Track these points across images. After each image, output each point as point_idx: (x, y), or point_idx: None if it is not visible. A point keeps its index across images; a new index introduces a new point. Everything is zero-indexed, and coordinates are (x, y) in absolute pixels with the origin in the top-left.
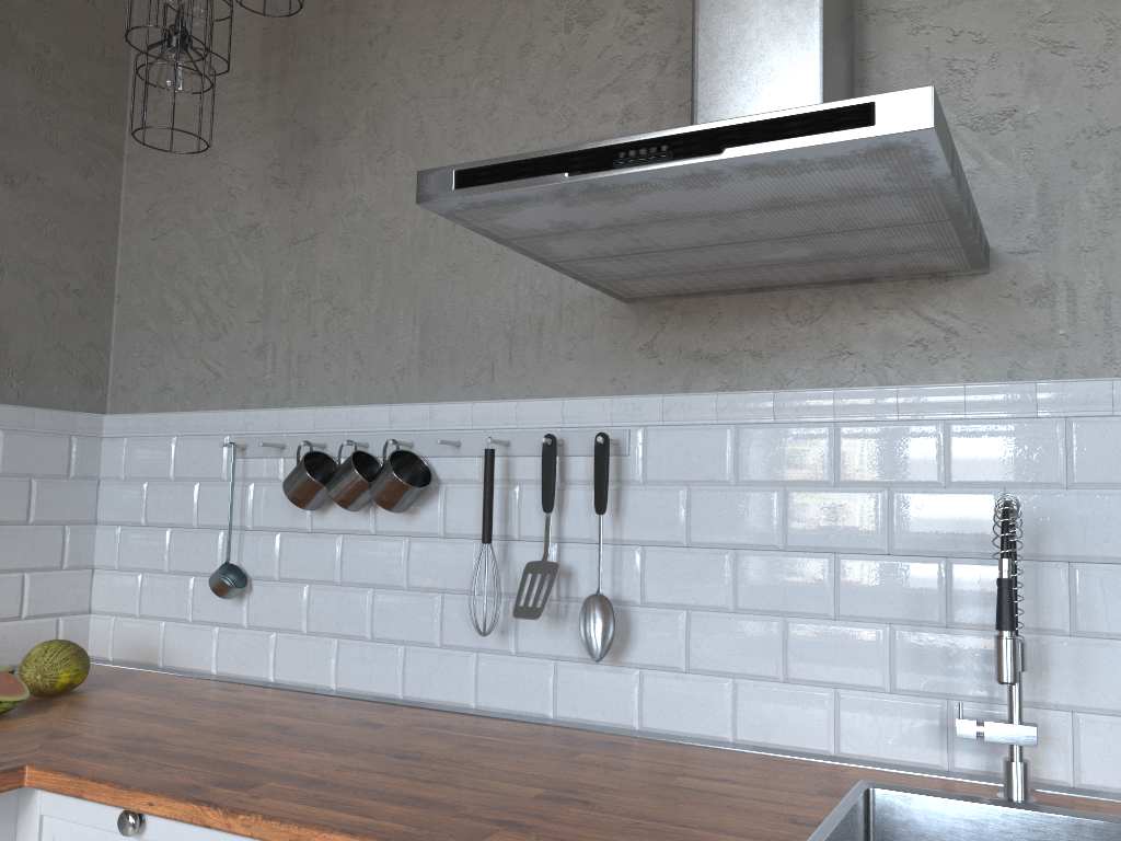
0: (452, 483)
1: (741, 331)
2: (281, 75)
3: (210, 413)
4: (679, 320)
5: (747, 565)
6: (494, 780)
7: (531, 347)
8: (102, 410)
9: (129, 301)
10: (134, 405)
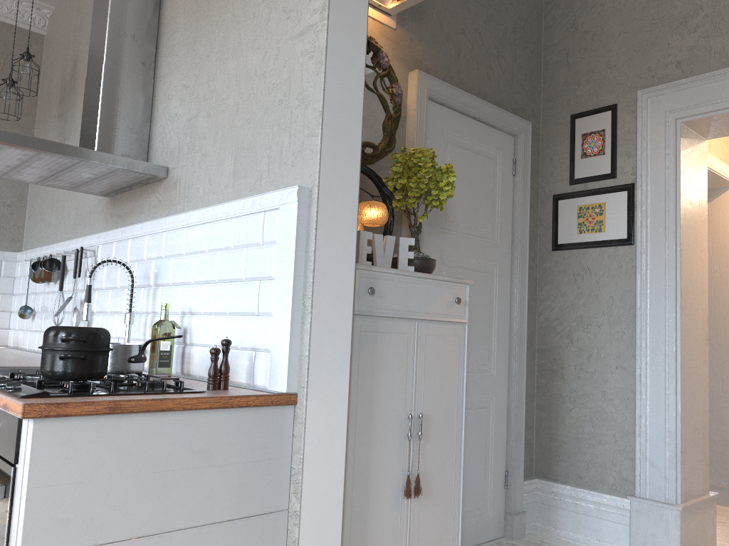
0: (71, 271)
1: (126, 205)
2: (61, 115)
3: (34, 249)
4: (117, 203)
5: (112, 295)
6: None
7: (92, 217)
8: (20, 251)
9: (30, 208)
10: (27, 248)
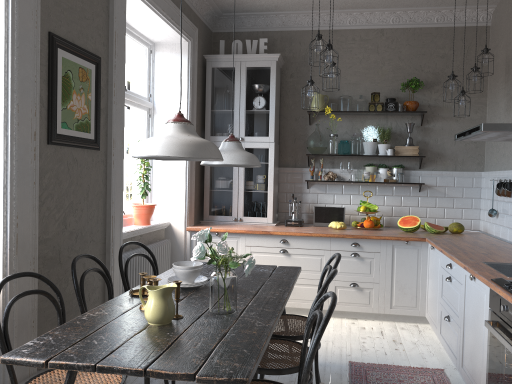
0: None
1: None
2: (507, 81)
3: (494, 171)
4: None
5: None
6: (483, 251)
7: None
8: (483, 170)
9: (487, 142)
10: (487, 169)
